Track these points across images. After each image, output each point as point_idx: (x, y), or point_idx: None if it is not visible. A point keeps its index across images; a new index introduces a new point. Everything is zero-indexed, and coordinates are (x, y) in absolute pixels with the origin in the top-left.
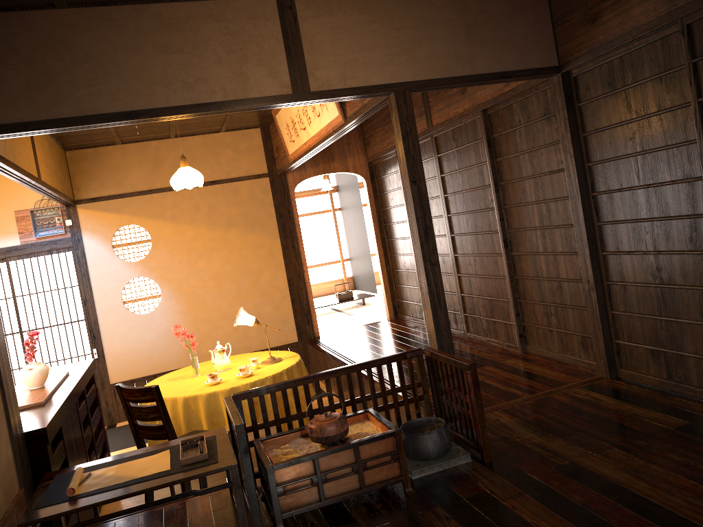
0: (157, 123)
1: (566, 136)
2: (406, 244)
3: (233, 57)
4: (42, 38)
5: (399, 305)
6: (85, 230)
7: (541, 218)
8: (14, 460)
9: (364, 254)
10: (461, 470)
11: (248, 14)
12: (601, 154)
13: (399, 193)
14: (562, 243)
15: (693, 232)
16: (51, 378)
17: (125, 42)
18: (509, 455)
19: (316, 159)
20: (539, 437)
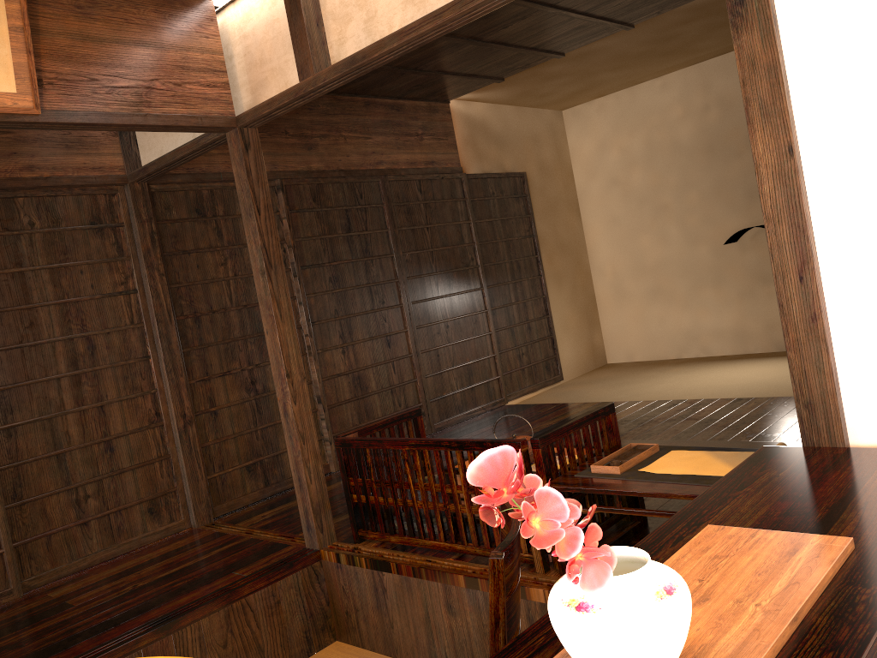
0: None
1: (154, 251)
2: None
3: None
4: None
5: None
6: None
7: (73, 359)
8: None
9: None
10: None
11: None
12: (186, 276)
13: None
14: (117, 386)
15: None
16: None
17: None
18: None
19: None
20: None
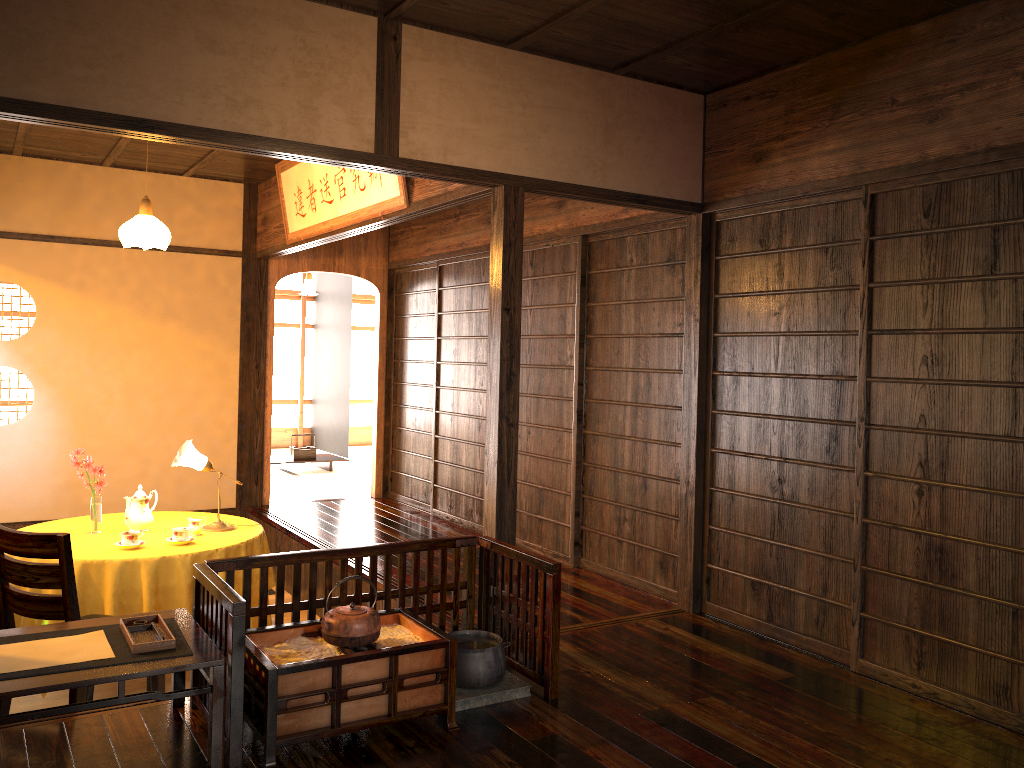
0: (97, 140)
1: (694, 293)
2: (423, 394)
3: (305, 82)
4: None
5: (393, 479)
6: None
7: (636, 391)
8: None
9: (339, 399)
10: (518, 706)
11: (336, 30)
12: (734, 325)
13: (429, 322)
14: (659, 428)
15: (831, 442)
16: None
17: (155, 19)
18: (580, 693)
19: (316, 248)
20: (615, 674)
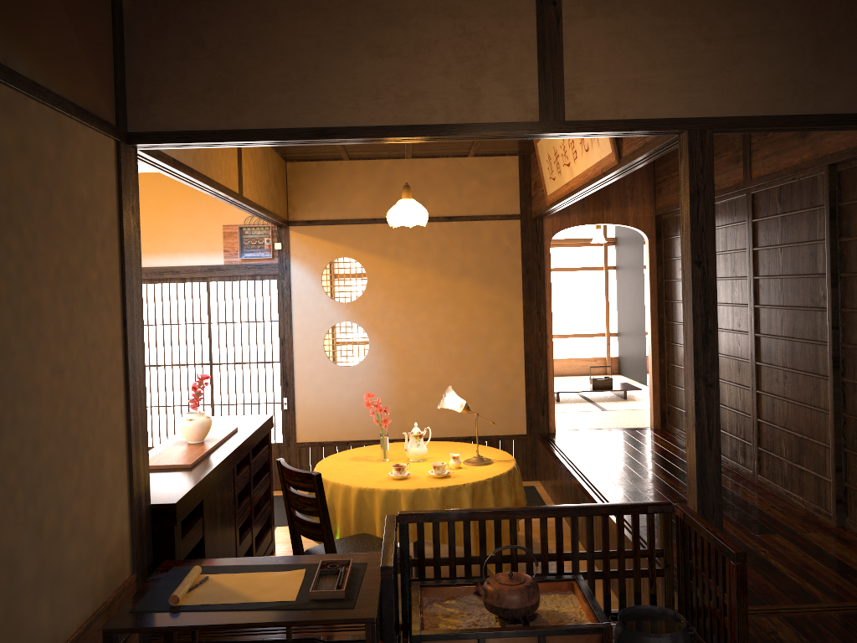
0: None
1: None
2: None
3: (466, 66)
4: (234, 28)
5: (670, 412)
6: (294, 257)
7: None
8: (131, 538)
9: (637, 332)
10: None
11: (494, 10)
12: None
13: None
14: None
15: None
16: (215, 432)
17: (331, 39)
18: None
19: (585, 203)
20: None
